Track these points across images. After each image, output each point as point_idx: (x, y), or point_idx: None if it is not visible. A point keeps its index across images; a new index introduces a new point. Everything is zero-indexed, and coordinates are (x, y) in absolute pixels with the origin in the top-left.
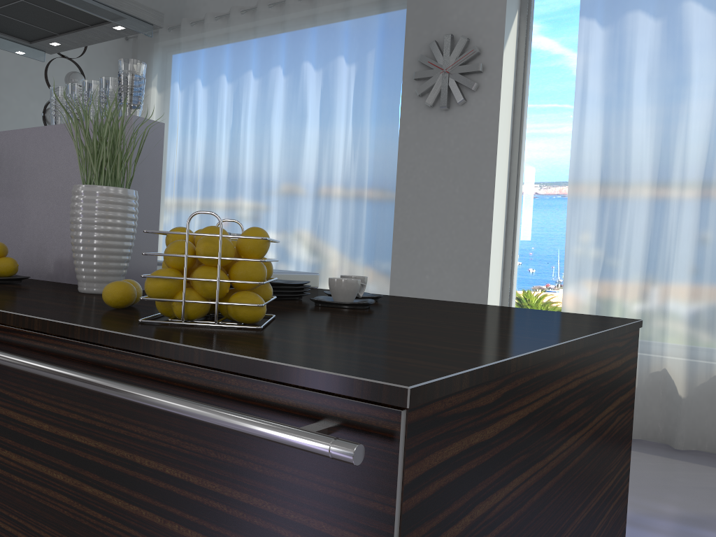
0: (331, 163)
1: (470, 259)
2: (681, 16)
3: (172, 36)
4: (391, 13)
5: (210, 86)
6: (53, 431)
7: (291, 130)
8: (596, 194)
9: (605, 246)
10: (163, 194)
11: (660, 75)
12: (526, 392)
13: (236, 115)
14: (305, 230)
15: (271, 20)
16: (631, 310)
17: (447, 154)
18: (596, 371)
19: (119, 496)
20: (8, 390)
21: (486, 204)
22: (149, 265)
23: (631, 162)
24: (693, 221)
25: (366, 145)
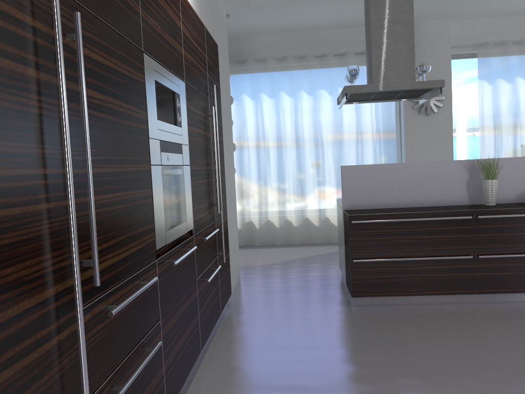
0: (362, 139)
1: None
2: (515, 82)
3: (237, 66)
4: None
5: (275, 98)
6: None
7: (337, 123)
8: (492, 148)
9: None
10: (242, 159)
11: (512, 104)
12: None
13: (296, 114)
14: None
15: (315, 65)
16: None
17: (429, 134)
18: None
19: None
20: None
21: (450, 155)
22: None
23: (502, 135)
24: None
25: (381, 129)
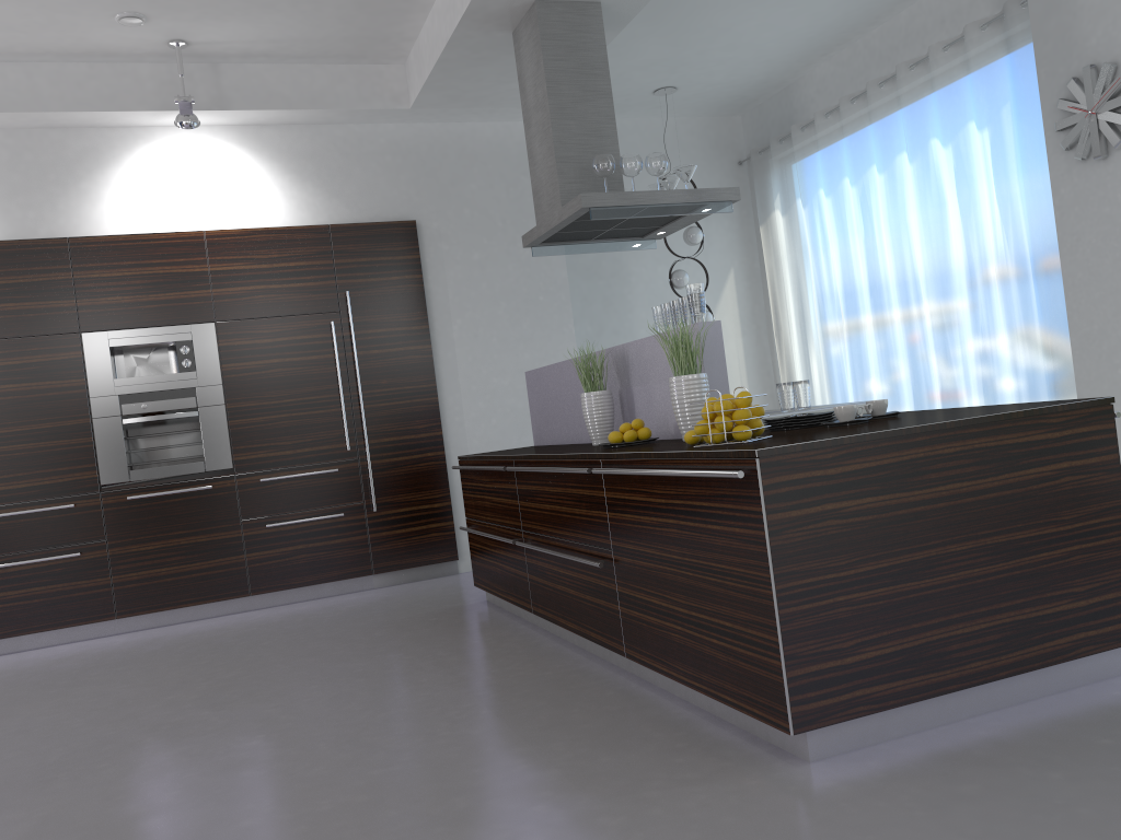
0: (982, 254)
1: None
2: None
3: (784, 147)
4: (1018, 56)
5: (833, 195)
6: (666, 501)
7: (930, 224)
8: None
9: None
10: (807, 329)
11: None
12: (871, 454)
13: (867, 221)
14: (967, 340)
15: (885, 101)
16: None
17: (1115, 213)
18: (993, 442)
19: (691, 521)
20: (647, 489)
21: None
22: None
23: None
24: None
25: (1020, 221)
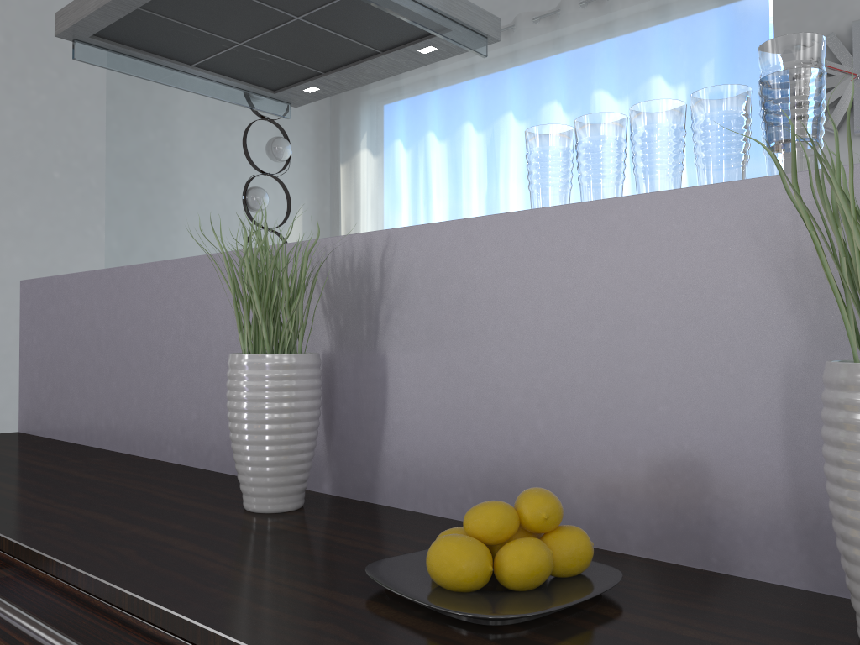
0: None
1: None
2: None
3: (387, 79)
4: (744, 3)
5: (450, 139)
6: None
7: None
8: None
9: None
10: None
11: None
12: None
13: (492, 176)
14: None
15: (538, 40)
16: None
17: None
18: None
19: None
20: None
21: None
22: None
23: None
24: None
25: None
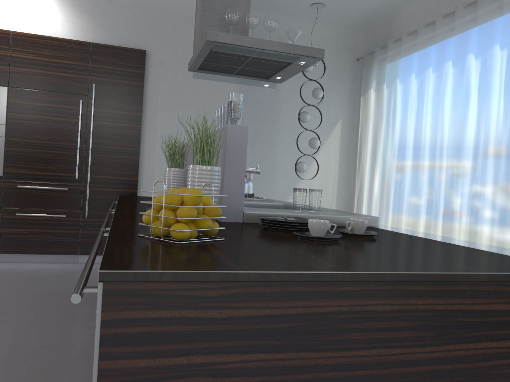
0: (487, 131)
1: None
2: None
3: (382, 52)
4: None
5: (404, 83)
6: None
7: (457, 107)
8: None
9: None
10: (375, 160)
11: None
12: (275, 298)
13: (420, 101)
14: (466, 184)
15: (445, 27)
16: None
17: None
18: (442, 305)
19: None
20: None
21: None
22: (238, 208)
23: None
24: None
25: None
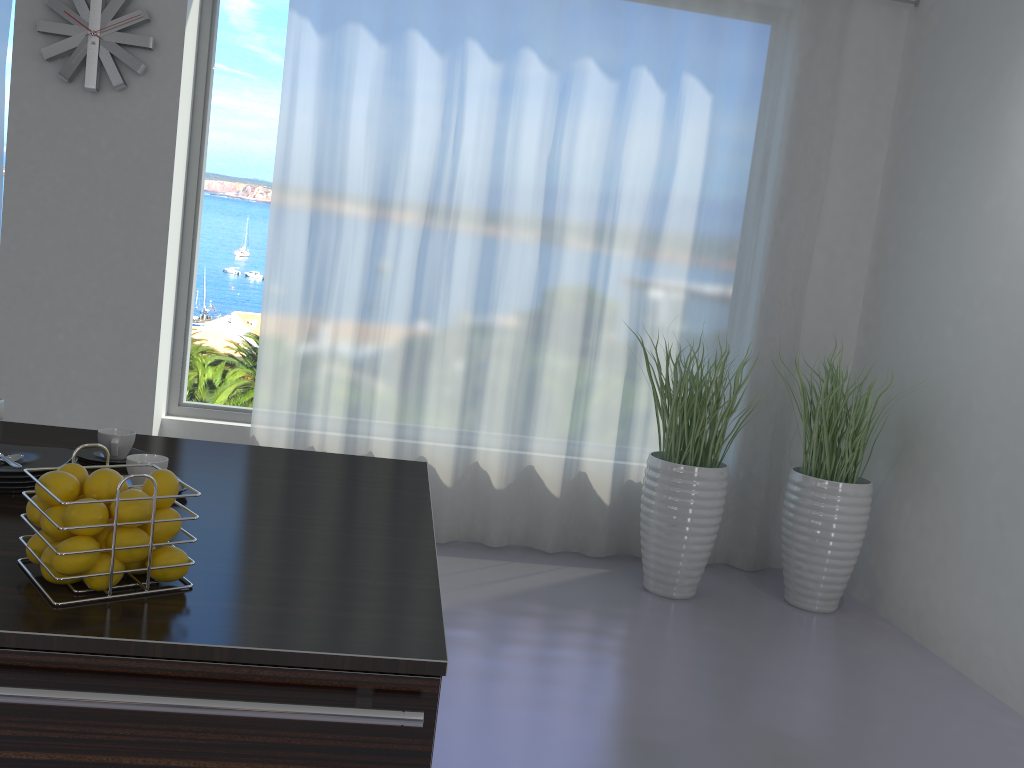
0: None
1: (131, 316)
2: (406, 47)
3: None
4: None
5: None
6: None
7: None
8: (303, 245)
9: (313, 310)
10: None
11: (382, 114)
12: None
13: None
14: None
15: None
16: (339, 386)
17: (95, 159)
18: None
19: None
20: None
21: (157, 241)
22: None
23: (345, 211)
24: (408, 290)
25: None
